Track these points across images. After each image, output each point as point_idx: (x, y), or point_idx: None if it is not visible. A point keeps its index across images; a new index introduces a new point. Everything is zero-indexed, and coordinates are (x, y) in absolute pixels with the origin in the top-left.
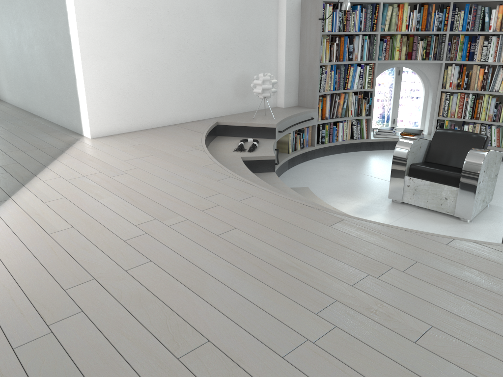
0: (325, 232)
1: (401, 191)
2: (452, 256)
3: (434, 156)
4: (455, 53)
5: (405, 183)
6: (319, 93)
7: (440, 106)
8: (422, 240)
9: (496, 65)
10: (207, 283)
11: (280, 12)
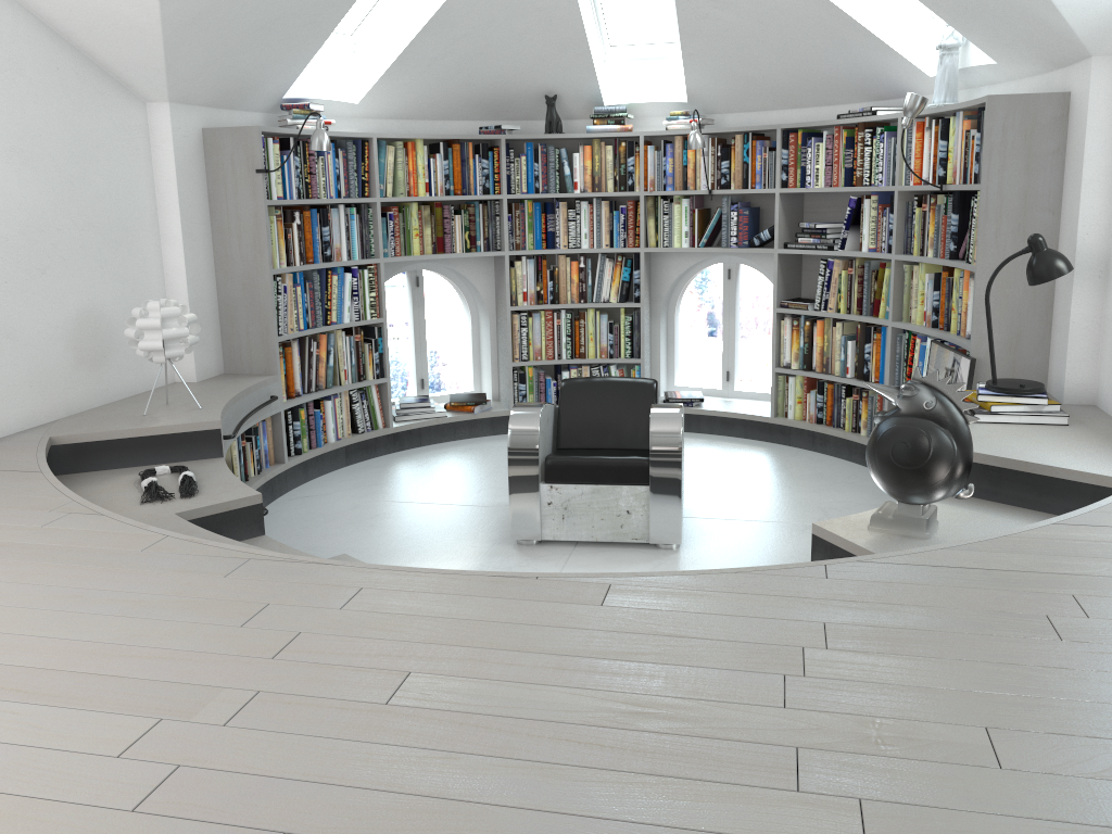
0: (609, 619)
1: (536, 517)
2: (860, 594)
3: (574, 434)
4: (522, 236)
5: (544, 499)
6: (279, 338)
7: (514, 341)
8: (785, 582)
9: (592, 254)
10: (505, 827)
11: (157, 156)
